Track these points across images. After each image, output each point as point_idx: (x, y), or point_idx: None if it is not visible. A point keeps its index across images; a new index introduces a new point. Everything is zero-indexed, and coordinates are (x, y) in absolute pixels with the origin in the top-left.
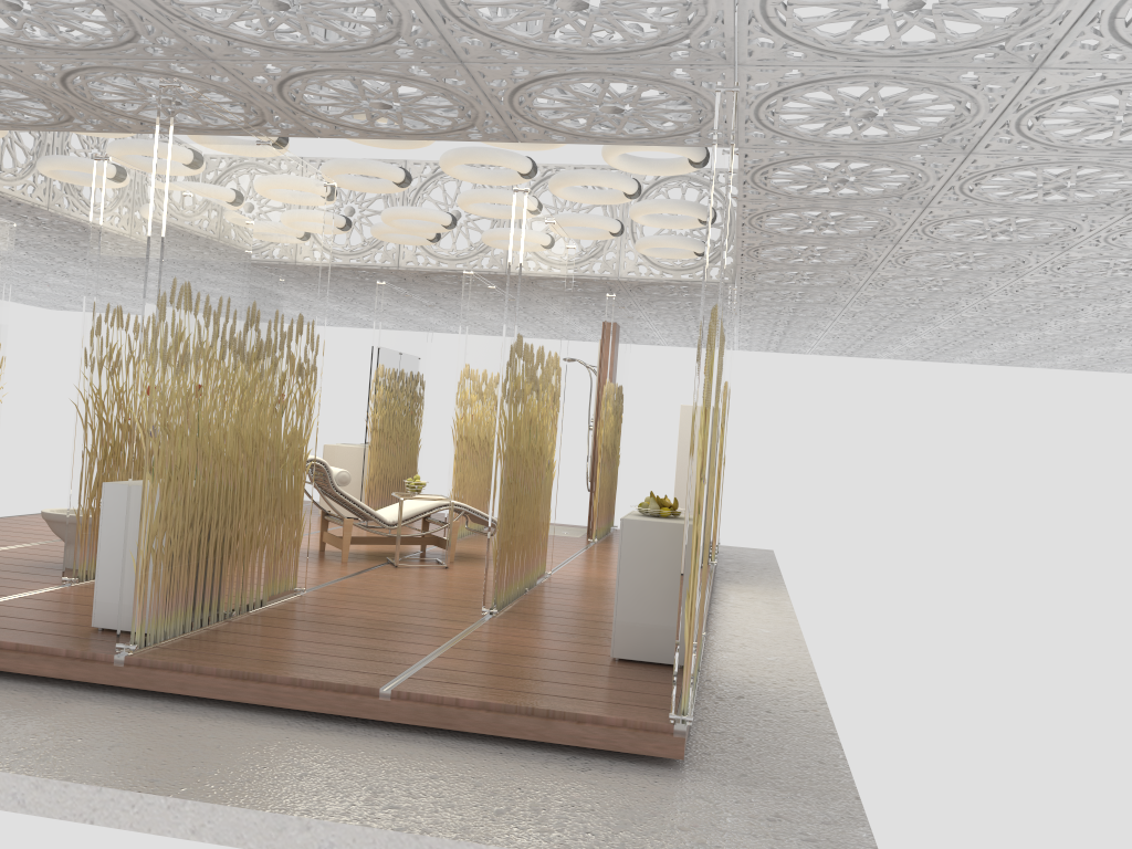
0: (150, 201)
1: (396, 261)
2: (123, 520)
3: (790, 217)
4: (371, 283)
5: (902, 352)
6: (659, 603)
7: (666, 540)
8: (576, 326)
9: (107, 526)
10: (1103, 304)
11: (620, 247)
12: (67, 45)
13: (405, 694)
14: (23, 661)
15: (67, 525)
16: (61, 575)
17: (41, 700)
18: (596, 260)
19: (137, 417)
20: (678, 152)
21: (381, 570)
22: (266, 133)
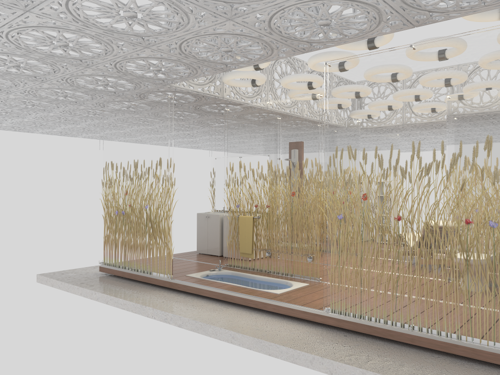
0: None
1: None
2: None
3: None
4: (195, 111)
5: None
6: None
7: None
8: None
9: None
10: None
11: None
12: None
13: None
14: None
15: None
16: None
17: None
18: None
19: None
20: None
21: None
22: None
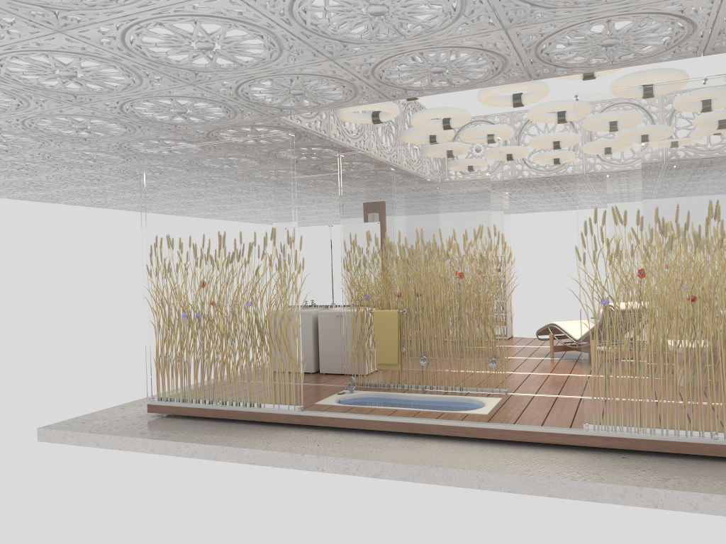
0: None
1: (370, 149)
2: None
3: None
4: None
5: None
6: None
7: None
8: None
9: None
10: None
11: None
12: None
13: None
14: None
15: None
16: None
17: None
18: None
19: None
20: None
21: None
22: None
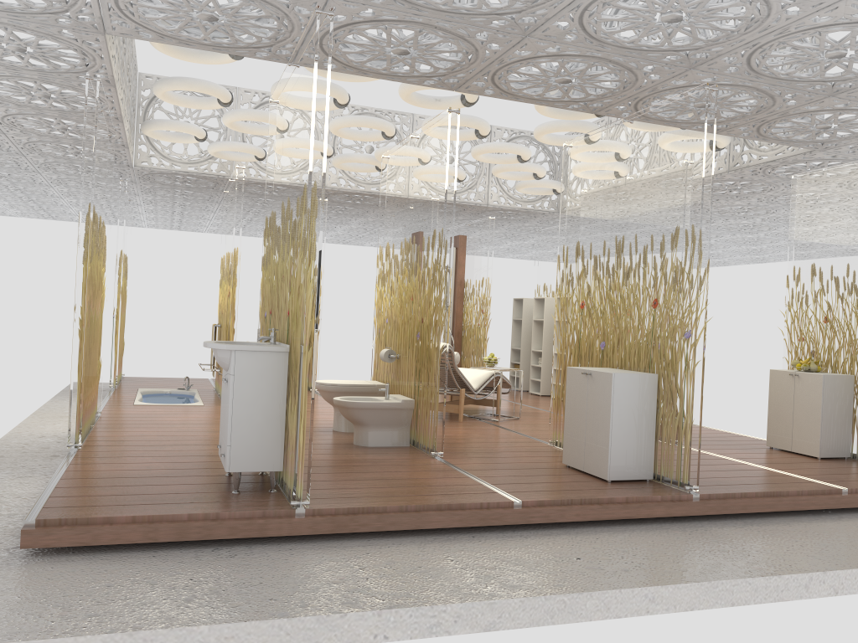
0: (703, 171)
1: None
2: (628, 399)
3: (726, 183)
4: (258, 195)
5: (533, 254)
6: (840, 422)
7: (843, 385)
8: (335, 231)
9: (617, 405)
10: (741, 235)
11: (488, 183)
12: (622, 43)
13: (854, 490)
14: (642, 509)
15: (436, 410)
16: (395, 452)
17: (692, 532)
18: (472, 191)
19: (696, 325)
20: (725, 142)
21: (504, 425)
22: (565, 106)
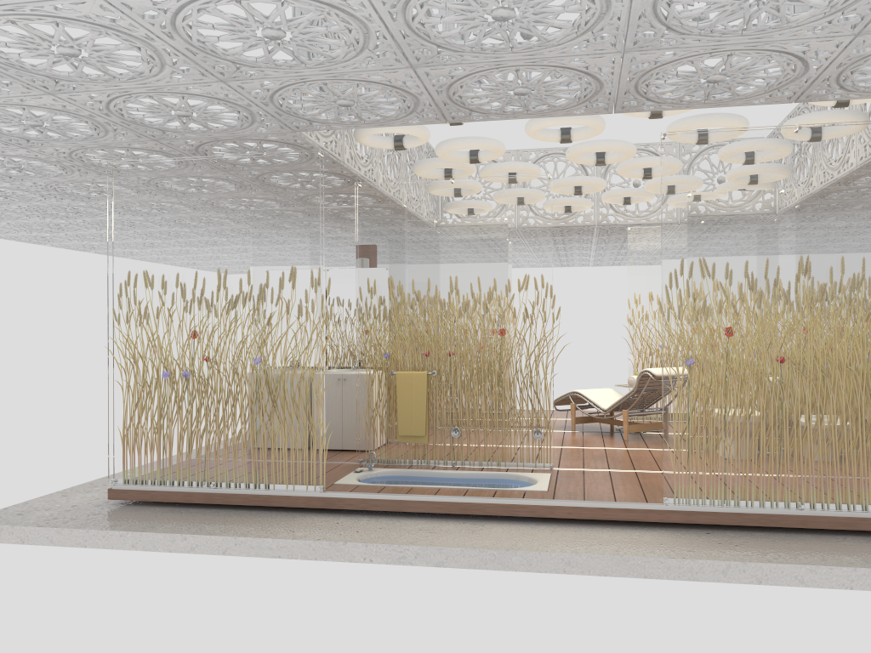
0: None
1: (377, 180)
2: None
3: None
4: None
5: None
6: None
7: None
8: (63, 219)
9: None
10: None
11: None
12: None
13: None
14: None
15: None
16: None
17: None
18: None
19: None
20: None
21: None
22: None
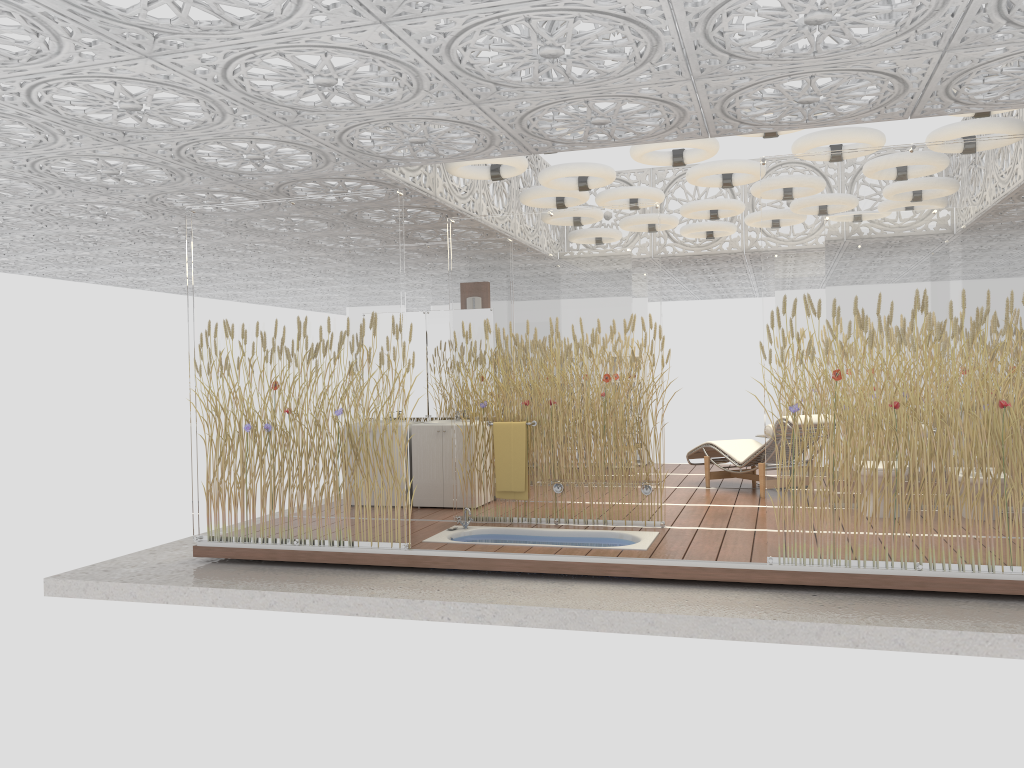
0: None
1: (480, 213)
2: None
3: None
4: None
5: None
6: None
7: None
8: (157, 263)
9: None
10: None
11: None
12: None
13: None
14: None
15: None
16: None
17: None
18: None
19: None
20: None
21: None
22: None
